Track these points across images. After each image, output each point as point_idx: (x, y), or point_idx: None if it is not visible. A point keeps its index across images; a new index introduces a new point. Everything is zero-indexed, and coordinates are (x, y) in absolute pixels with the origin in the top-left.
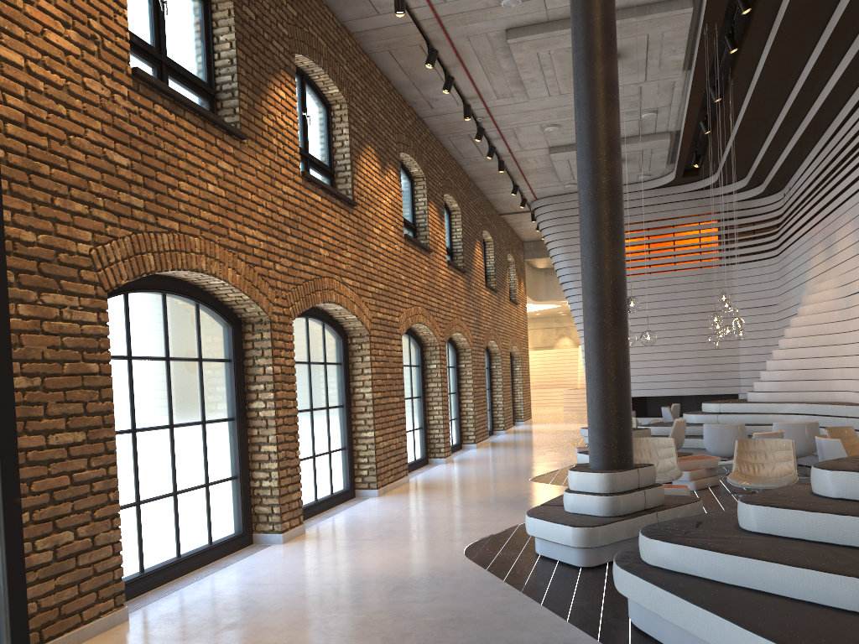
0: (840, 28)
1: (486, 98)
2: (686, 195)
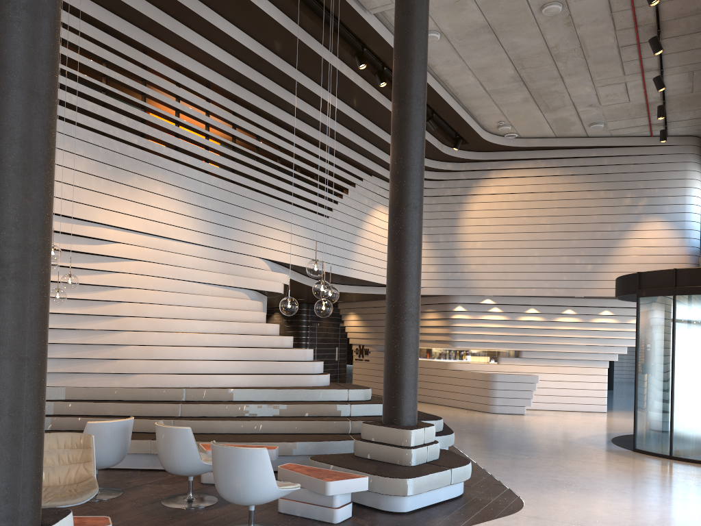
0: None
1: None
2: None
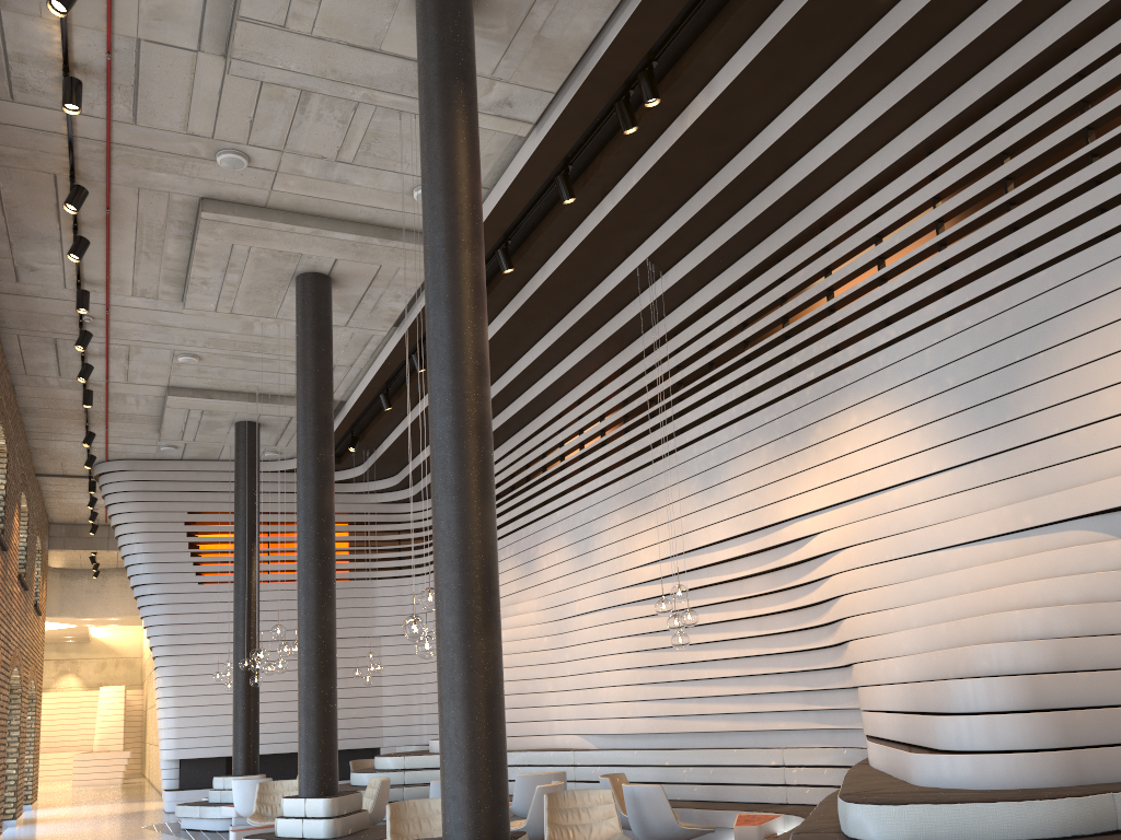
0: (587, 319)
1: (115, 289)
2: None
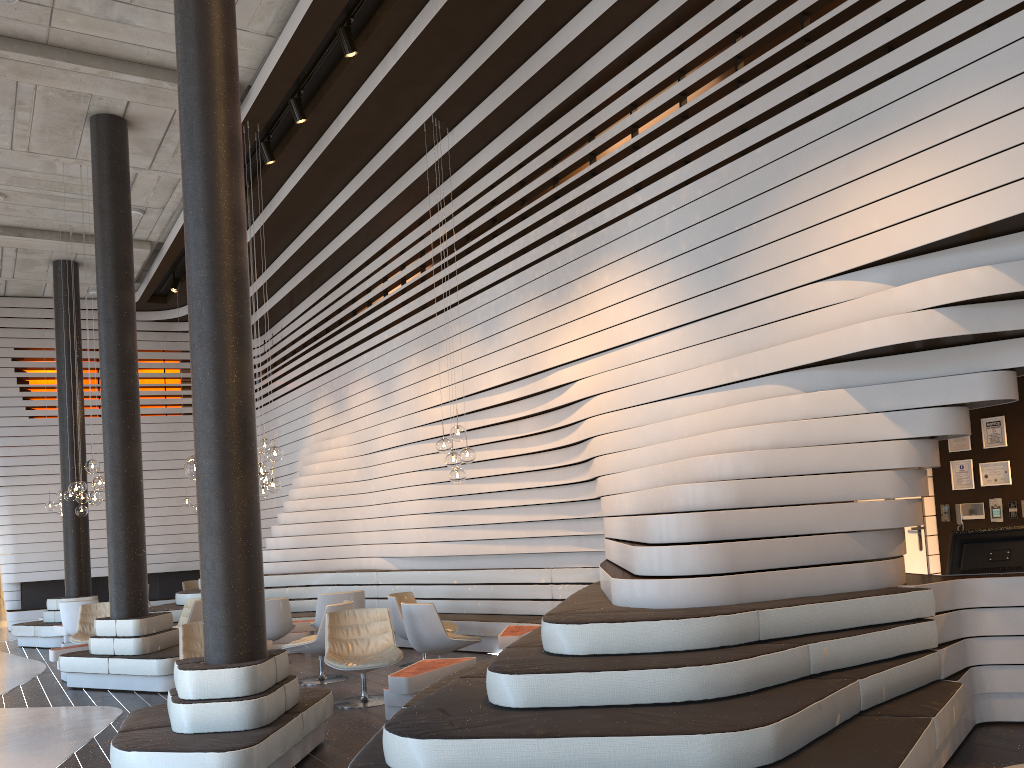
0: (383, 171)
1: None
2: (149, 325)
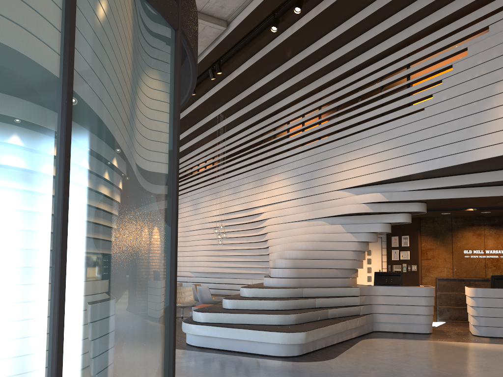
0: (201, 128)
1: None
2: None
